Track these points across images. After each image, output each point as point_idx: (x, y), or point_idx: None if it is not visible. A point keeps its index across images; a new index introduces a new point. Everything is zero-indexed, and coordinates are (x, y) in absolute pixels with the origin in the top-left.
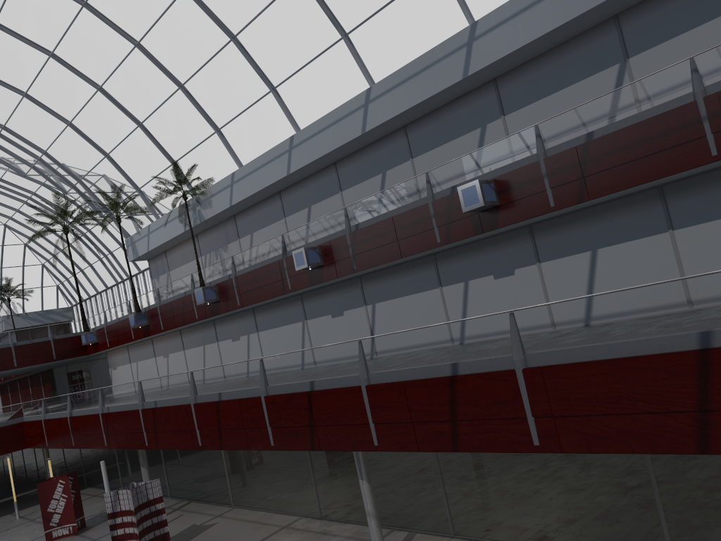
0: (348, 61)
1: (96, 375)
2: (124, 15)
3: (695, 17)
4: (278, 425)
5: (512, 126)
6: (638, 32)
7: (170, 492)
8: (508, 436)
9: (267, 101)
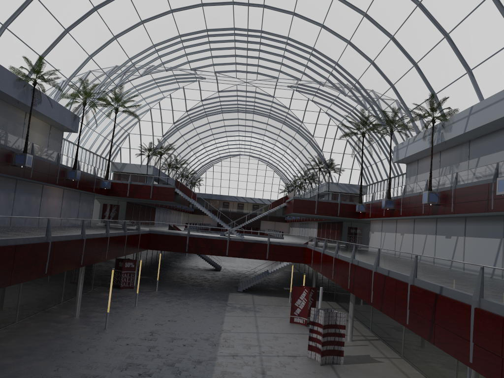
0: None
1: (367, 233)
2: None
3: None
4: (413, 310)
5: None
6: None
7: (371, 327)
8: None
9: None
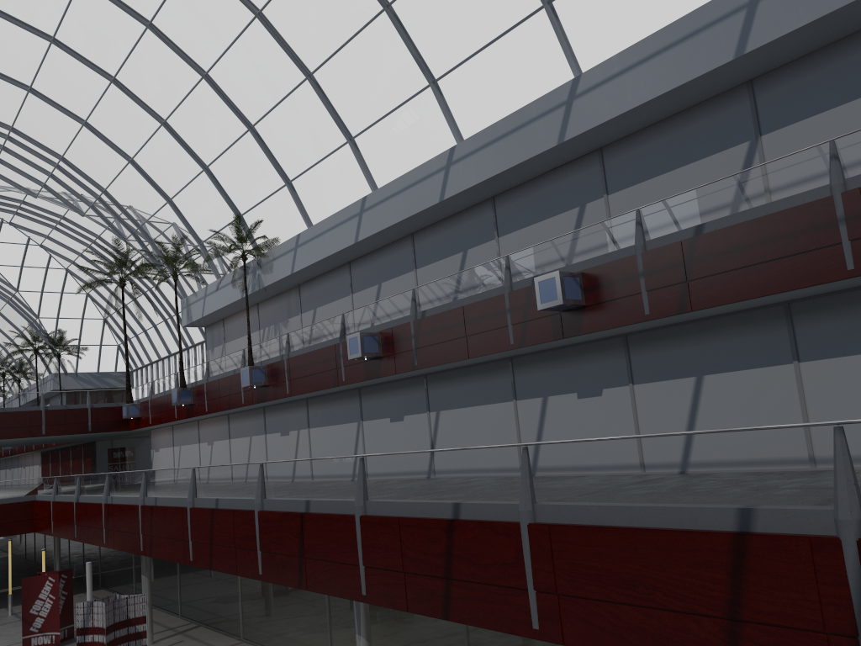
0: (435, 113)
1: (144, 455)
2: (191, 41)
3: (847, 90)
4: (268, 549)
5: (615, 208)
6: (776, 104)
7: (180, 610)
8: (505, 610)
9: (344, 153)
